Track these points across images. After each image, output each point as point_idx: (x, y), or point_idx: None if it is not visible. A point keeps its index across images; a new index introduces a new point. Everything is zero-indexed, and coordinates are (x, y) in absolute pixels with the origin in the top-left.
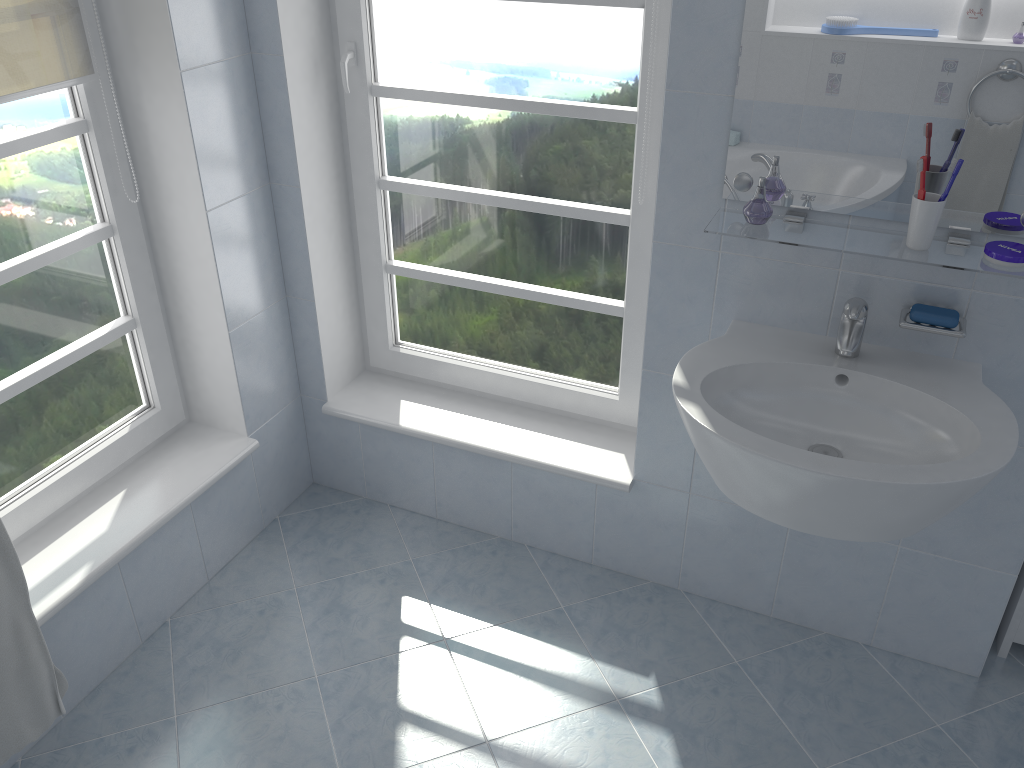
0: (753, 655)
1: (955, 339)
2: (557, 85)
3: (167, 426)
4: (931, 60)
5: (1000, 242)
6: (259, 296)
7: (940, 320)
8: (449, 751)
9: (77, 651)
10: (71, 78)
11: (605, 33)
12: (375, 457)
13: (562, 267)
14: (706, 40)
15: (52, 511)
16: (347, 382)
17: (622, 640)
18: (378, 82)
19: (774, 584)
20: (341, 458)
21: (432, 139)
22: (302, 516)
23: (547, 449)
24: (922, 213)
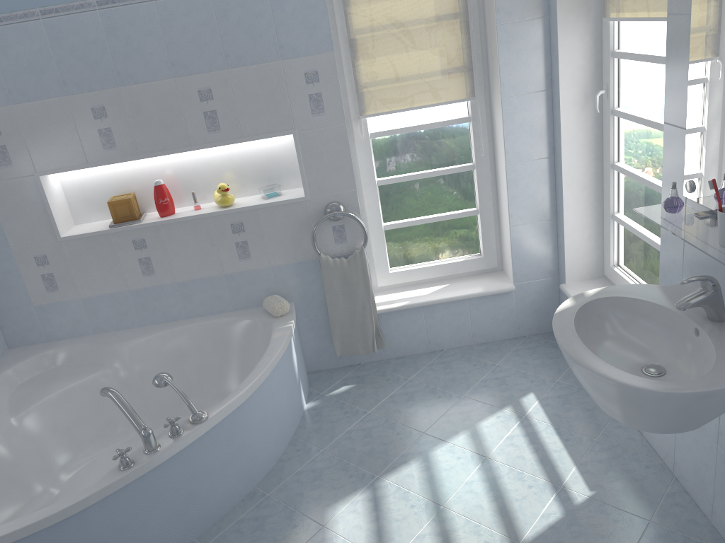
0: (665, 527)
1: None
2: None
3: (485, 266)
4: None
5: None
6: (535, 214)
7: None
8: (469, 449)
9: (396, 335)
10: (462, 98)
11: None
12: None
13: None
14: (676, 93)
15: (416, 279)
16: (585, 278)
17: (602, 470)
18: (615, 107)
19: (712, 496)
20: None
21: (630, 142)
22: (537, 340)
23: None
24: (717, 219)
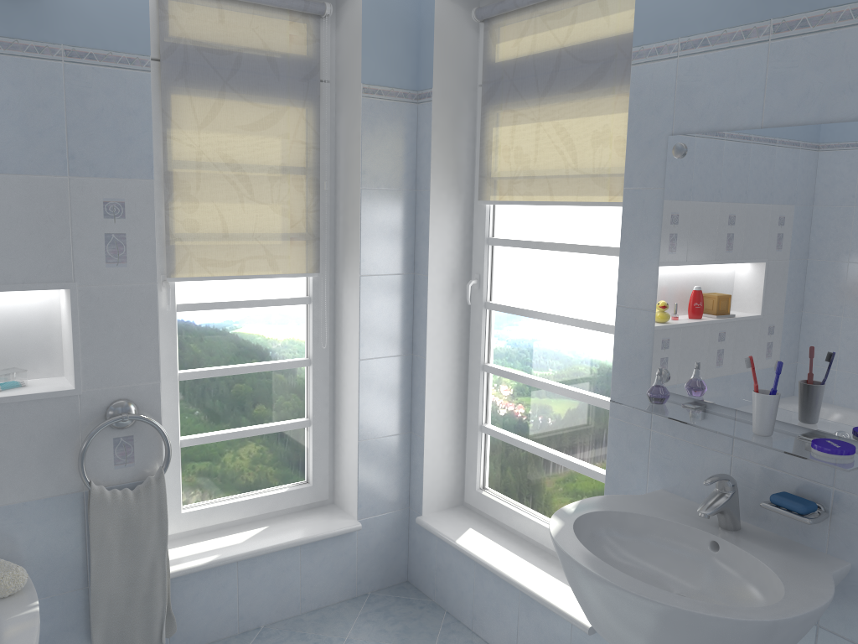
0: None
1: (826, 534)
2: (584, 307)
3: (313, 498)
4: (779, 290)
5: (832, 439)
6: (388, 425)
7: (790, 504)
8: None
9: (192, 612)
10: (304, 272)
11: (612, 273)
12: (442, 567)
13: (582, 441)
14: (639, 272)
15: (220, 522)
16: (443, 507)
17: None
18: (489, 300)
19: None
20: (424, 563)
21: (514, 339)
22: (384, 598)
23: (546, 585)
24: (756, 402)
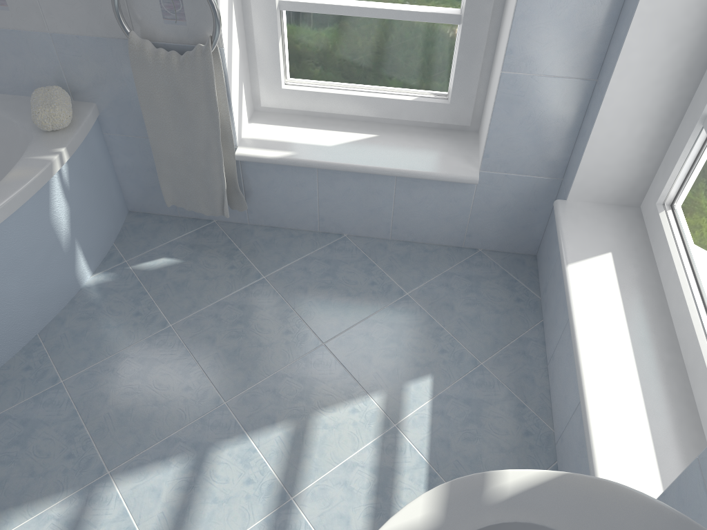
0: None
1: None
2: None
3: (448, 120)
4: None
5: None
6: (558, 60)
7: None
8: (274, 468)
9: (269, 197)
10: None
11: None
12: (556, 275)
13: None
14: None
15: (327, 111)
16: (605, 202)
17: None
18: None
19: None
20: (549, 254)
21: None
22: (490, 265)
23: (616, 415)
24: None
